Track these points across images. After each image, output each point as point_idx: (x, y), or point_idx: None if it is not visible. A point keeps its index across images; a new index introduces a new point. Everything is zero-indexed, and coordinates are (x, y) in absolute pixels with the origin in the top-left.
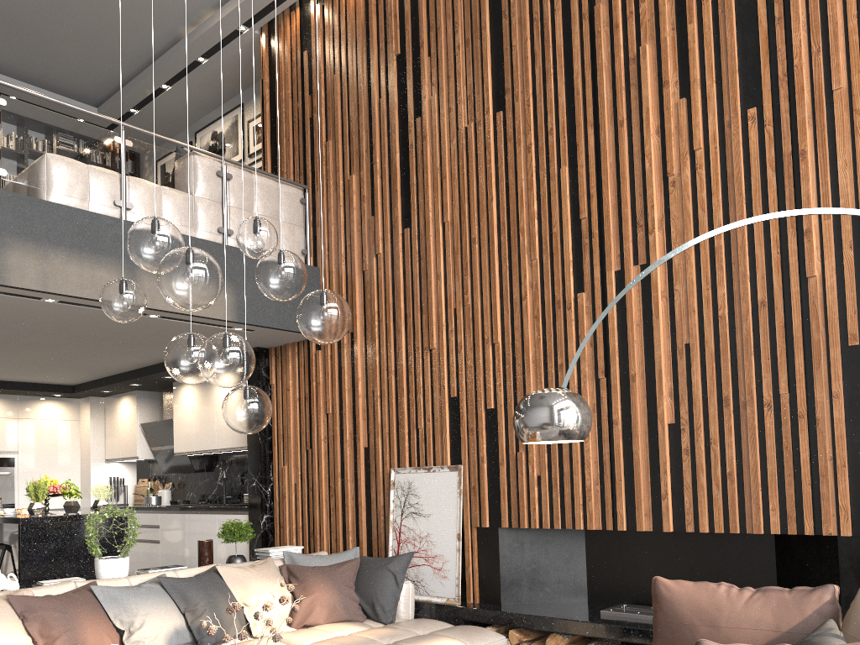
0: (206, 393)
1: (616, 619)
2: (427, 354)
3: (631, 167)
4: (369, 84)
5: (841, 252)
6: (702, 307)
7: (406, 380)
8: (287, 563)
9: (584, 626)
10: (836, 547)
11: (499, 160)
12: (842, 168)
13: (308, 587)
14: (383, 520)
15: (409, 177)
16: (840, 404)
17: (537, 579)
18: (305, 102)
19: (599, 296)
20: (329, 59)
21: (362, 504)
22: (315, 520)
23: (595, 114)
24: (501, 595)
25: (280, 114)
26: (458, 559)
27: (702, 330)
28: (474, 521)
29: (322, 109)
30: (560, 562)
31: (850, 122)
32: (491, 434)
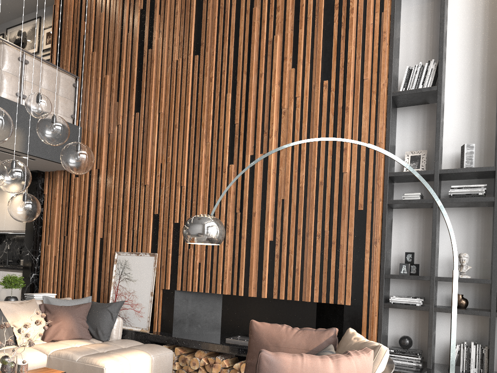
0: (0, 195)
1: (233, 343)
2: (143, 188)
3: (264, 100)
4: (122, 23)
5: (359, 162)
6: (292, 181)
7: (129, 201)
8: (45, 303)
9: (216, 346)
10: (343, 310)
11: (194, 83)
12: (364, 119)
13: (57, 318)
14: (108, 281)
15: (141, 83)
16: (351, 238)
17: (194, 320)
18: (81, 25)
19: (240, 168)
20: (99, 2)
21: (96, 271)
22: (66, 278)
23: (248, 67)
24: (173, 327)
25: (64, 29)
26: (150, 306)
27: (291, 193)
28: (161, 286)
29: (91, 31)
30: (207, 311)
31: (370, 97)
32: (175, 237)
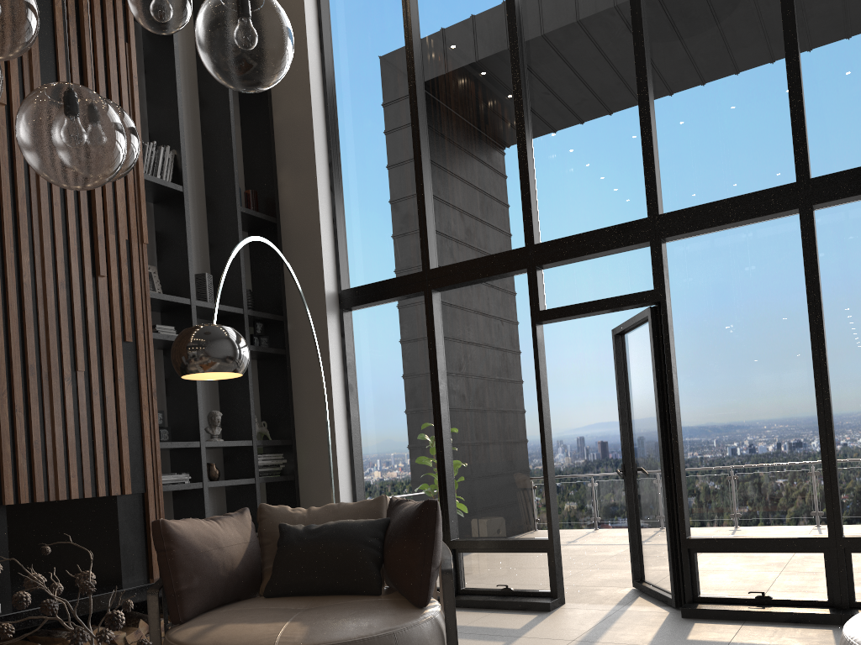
0: None
1: None
2: None
3: None
4: None
5: (118, 264)
6: (2, 268)
7: None
8: None
9: None
10: (116, 505)
11: None
12: (120, 199)
13: None
14: None
15: None
16: (124, 386)
17: None
18: None
19: None
20: None
21: None
22: None
23: None
24: None
25: None
26: None
27: (2, 291)
28: None
29: None
30: None
31: None
32: None
